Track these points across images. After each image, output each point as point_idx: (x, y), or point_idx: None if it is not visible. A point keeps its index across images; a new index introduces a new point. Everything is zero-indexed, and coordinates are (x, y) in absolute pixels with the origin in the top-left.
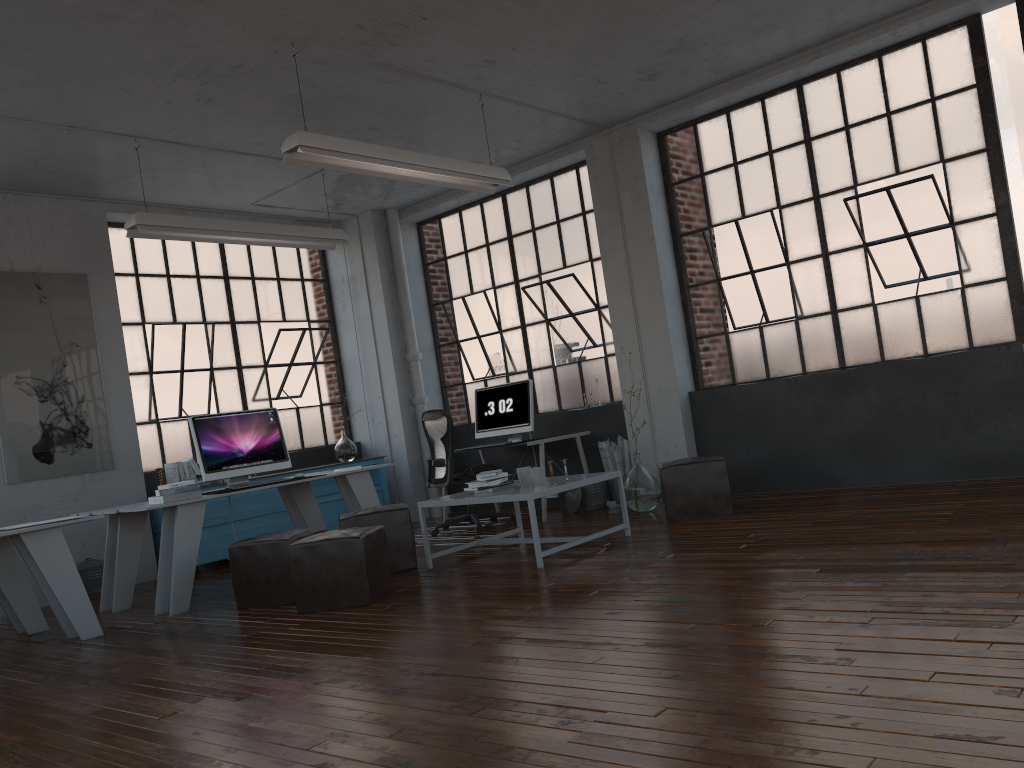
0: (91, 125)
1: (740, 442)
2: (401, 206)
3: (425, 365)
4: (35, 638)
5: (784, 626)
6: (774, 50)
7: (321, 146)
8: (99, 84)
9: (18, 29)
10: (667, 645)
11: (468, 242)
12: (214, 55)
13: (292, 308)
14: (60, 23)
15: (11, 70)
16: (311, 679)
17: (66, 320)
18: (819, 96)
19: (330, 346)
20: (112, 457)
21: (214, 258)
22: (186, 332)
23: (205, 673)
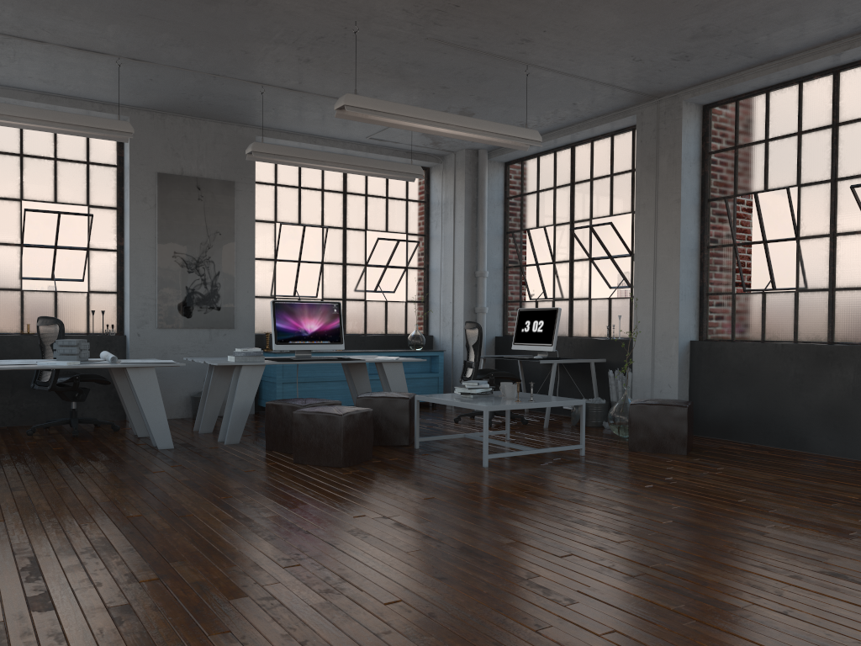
0: (228, 74)
1: (726, 393)
2: (490, 148)
3: (492, 281)
4: (138, 440)
5: (572, 561)
6: (805, 39)
7: (363, 106)
8: (224, 46)
9: (157, 7)
10: (473, 553)
11: (540, 183)
12: (300, 29)
13: (395, 222)
14: (183, 4)
15: (161, 35)
16: (236, 514)
17: (214, 214)
18: (853, 84)
19: (421, 255)
20: (233, 319)
21: (337, 177)
22: (305, 232)
23: (189, 492)
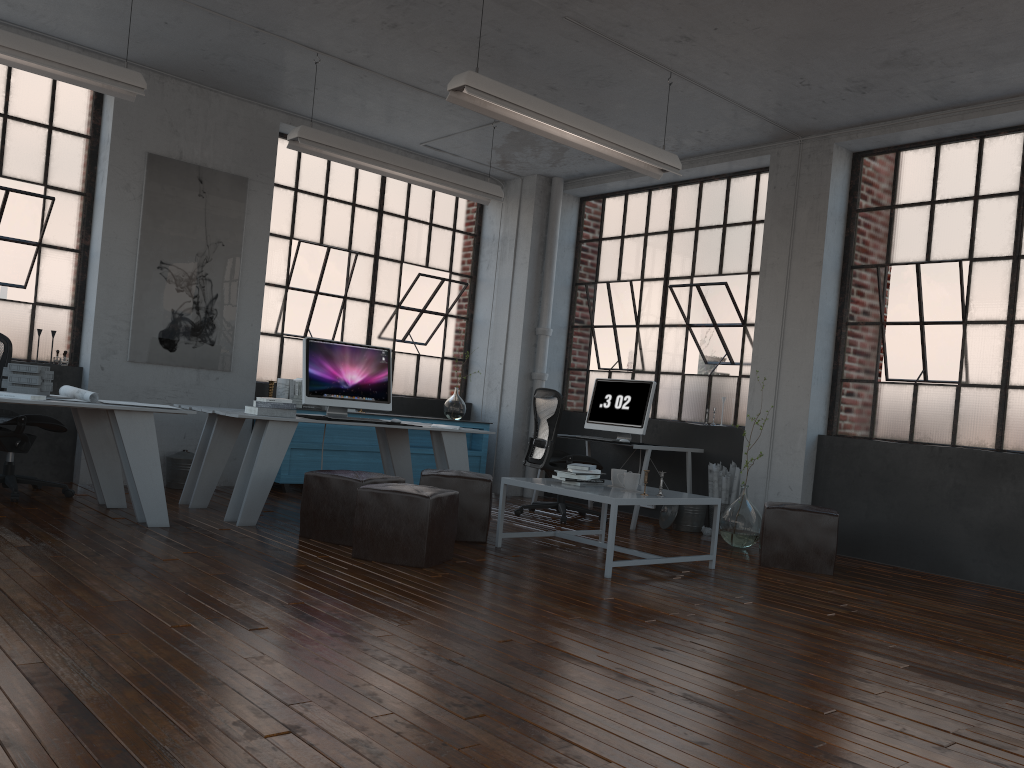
0: (277, 30)
1: (861, 501)
2: (568, 177)
3: (554, 342)
4: (110, 513)
5: (846, 721)
6: (1009, 84)
7: (488, 91)
8: None
9: None
10: (707, 704)
11: (627, 228)
12: None
13: (437, 256)
14: None
15: None
16: (330, 629)
17: (218, 218)
18: None
19: (465, 302)
20: (230, 359)
21: (373, 190)
22: (329, 256)
23: (236, 592)
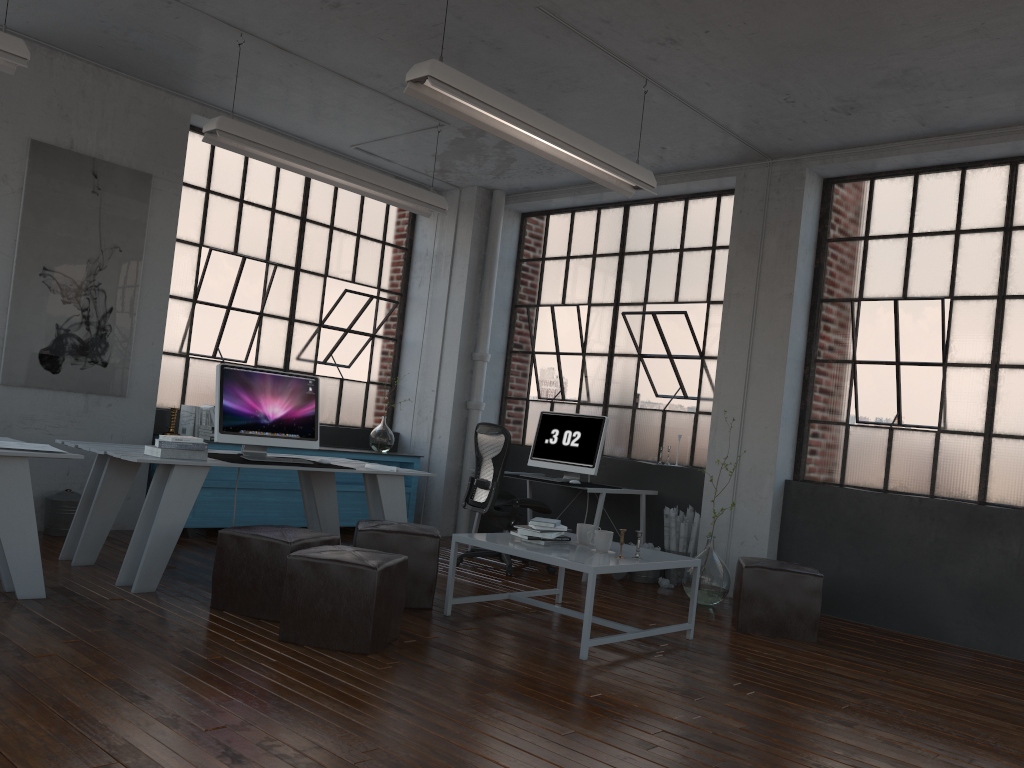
0: (195, 2)
1: (833, 554)
2: (511, 190)
3: (491, 369)
4: None
5: None
6: (1004, 113)
7: (454, 84)
8: None
9: None
10: None
11: (573, 248)
12: None
13: (365, 270)
14: None
15: None
16: None
17: (115, 219)
18: None
19: (394, 321)
20: (126, 383)
21: (296, 195)
22: (244, 267)
23: (134, 713)
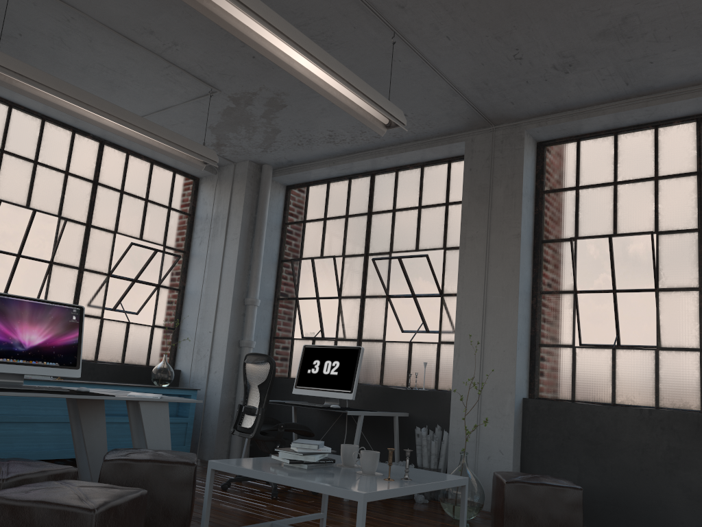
0: None
1: (572, 465)
2: (277, 164)
3: (261, 313)
4: None
5: None
6: (698, 69)
7: None
8: None
9: None
10: None
11: (329, 211)
12: None
13: (152, 230)
14: None
15: None
16: None
17: None
18: None
19: (178, 274)
20: None
21: (89, 161)
22: (34, 219)
23: None
